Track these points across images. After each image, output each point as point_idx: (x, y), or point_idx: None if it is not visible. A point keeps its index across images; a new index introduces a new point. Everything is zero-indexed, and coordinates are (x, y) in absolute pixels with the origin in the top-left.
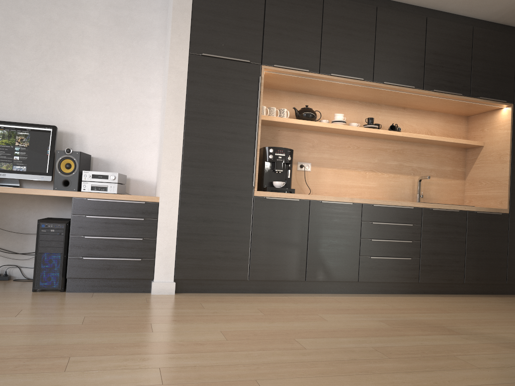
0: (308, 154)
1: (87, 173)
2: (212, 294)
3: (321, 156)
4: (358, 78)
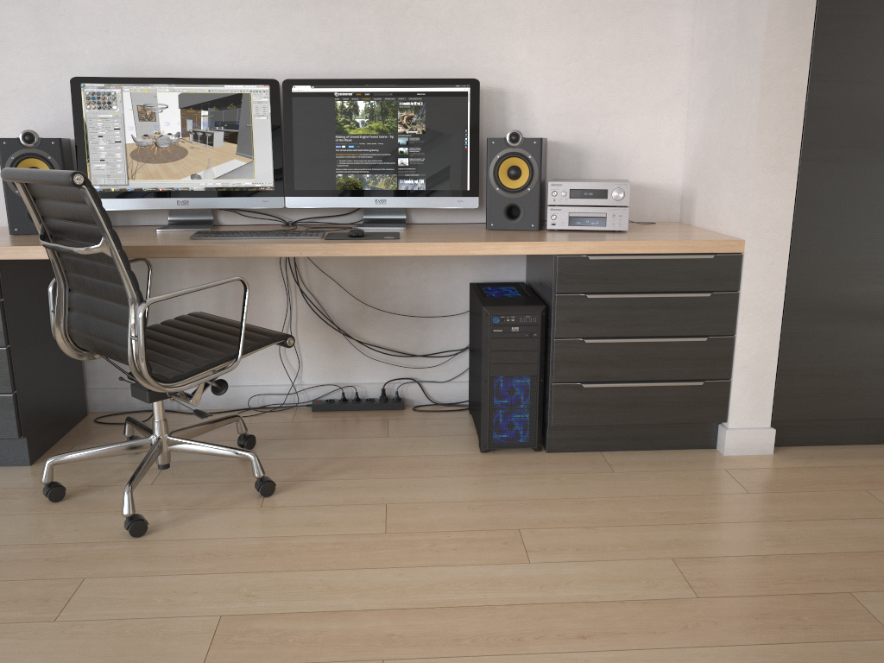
0: None
1: (559, 188)
2: (852, 449)
3: None
4: None
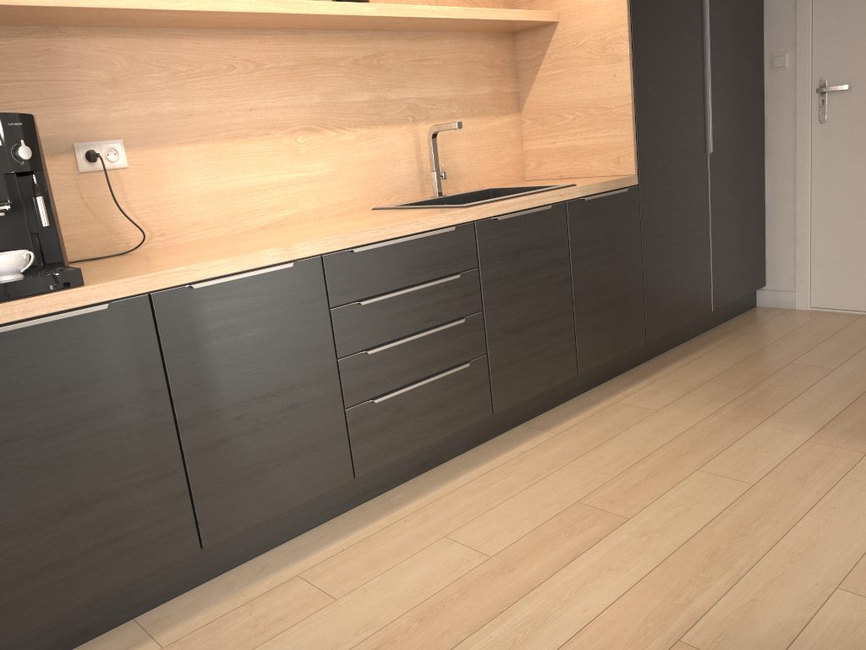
0: (103, 110)
1: None
2: None
3: (152, 111)
4: None
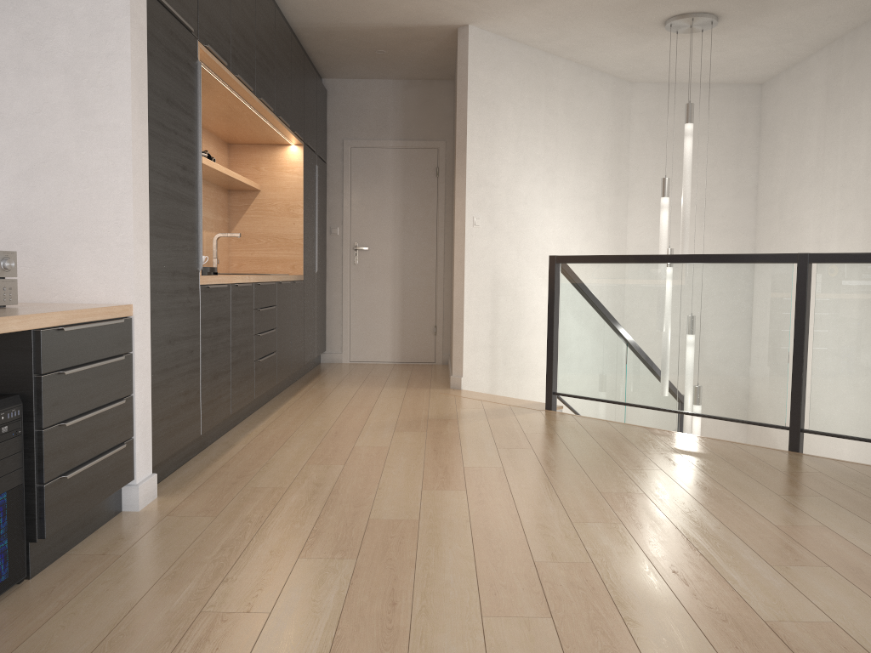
0: None
1: None
2: (178, 475)
3: None
4: (251, 87)
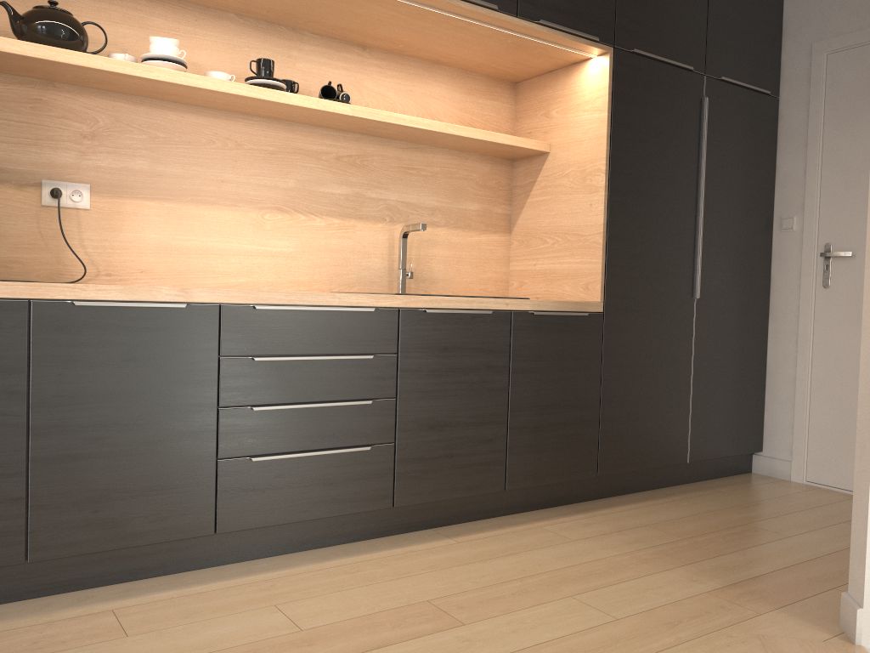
0: (78, 156)
1: None
2: None
3: (124, 166)
4: None
